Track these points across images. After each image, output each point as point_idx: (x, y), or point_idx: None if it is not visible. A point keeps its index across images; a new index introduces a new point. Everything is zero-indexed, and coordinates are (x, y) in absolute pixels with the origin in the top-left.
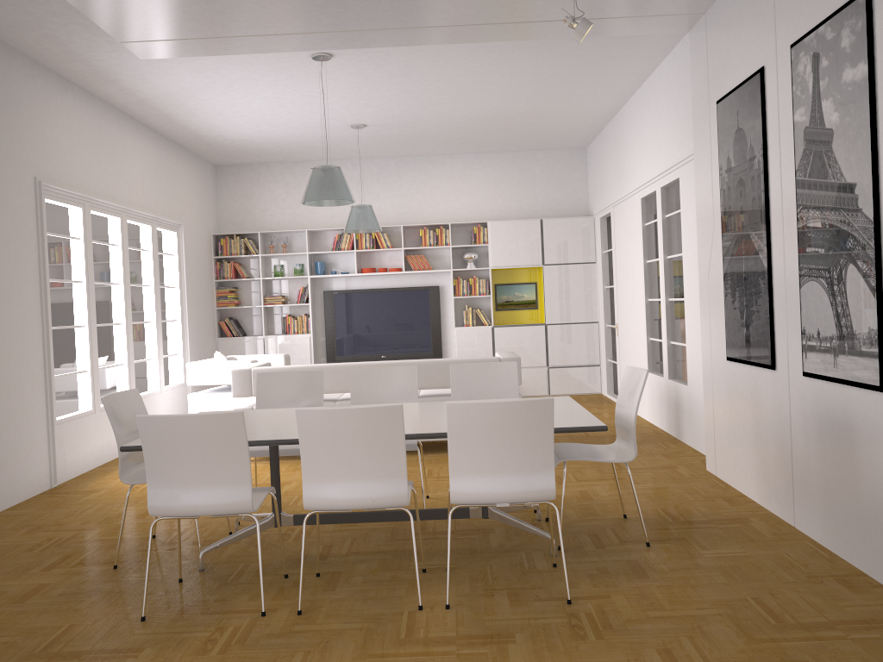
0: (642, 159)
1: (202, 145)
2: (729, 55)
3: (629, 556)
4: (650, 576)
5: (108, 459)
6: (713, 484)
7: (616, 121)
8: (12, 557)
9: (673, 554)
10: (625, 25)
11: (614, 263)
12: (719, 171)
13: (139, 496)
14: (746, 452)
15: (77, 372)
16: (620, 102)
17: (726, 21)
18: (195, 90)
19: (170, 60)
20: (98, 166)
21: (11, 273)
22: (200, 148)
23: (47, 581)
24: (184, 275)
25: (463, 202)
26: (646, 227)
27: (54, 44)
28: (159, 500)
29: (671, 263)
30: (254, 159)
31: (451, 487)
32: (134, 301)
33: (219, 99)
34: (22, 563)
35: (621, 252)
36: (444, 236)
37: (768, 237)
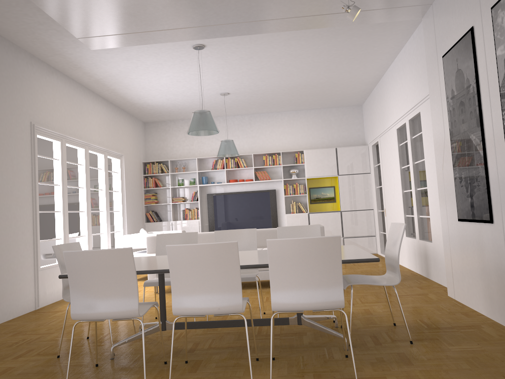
0: (396, 104)
1: (135, 109)
2: (449, 25)
3: (399, 350)
4: (414, 363)
5: None
6: (453, 304)
7: (379, 85)
8: None
9: (429, 349)
10: (381, 15)
11: (381, 171)
12: (446, 100)
13: None
14: (475, 281)
15: (55, 239)
16: (381, 72)
17: (446, 5)
18: (127, 73)
19: (110, 52)
20: (71, 118)
21: (13, 177)
22: (134, 111)
23: (14, 365)
24: (124, 184)
25: (289, 139)
26: (400, 146)
27: (42, 43)
28: (78, 308)
29: (417, 166)
30: (166, 118)
31: (272, 299)
32: (92, 198)
33: (141, 78)
34: (2, 354)
35: (385, 164)
36: (278, 159)
37: (483, 135)
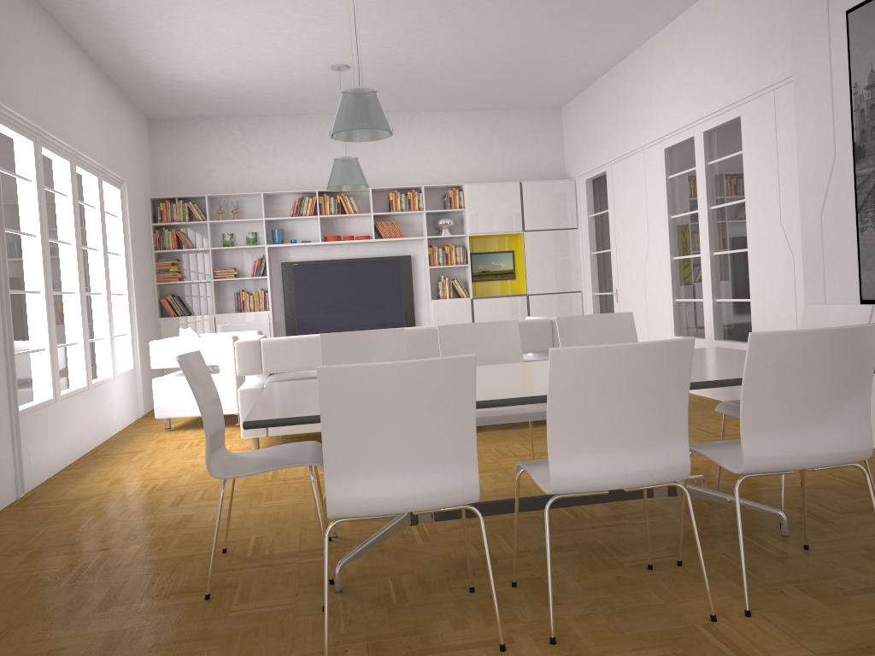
0: (668, 105)
1: (145, 88)
2: None
3: None
4: None
5: (70, 461)
6: None
7: (617, 71)
8: (33, 595)
9: None
10: None
11: (612, 225)
12: (851, 90)
13: (152, 502)
14: None
15: (35, 351)
16: (632, 47)
17: None
18: (171, 3)
19: None
20: (47, 93)
21: None
22: (141, 93)
23: (118, 626)
24: (129, 241)
25: (433, 164)
26: (670, 179)
27: None
28: (346, 493)
29: (717, 213)
30: (198, 112)
31: (745, 451)
32: (84, 266)
33: (196, 19)
34: (56, 602)
35: (625, 212)
36: (417, 200)
37: None
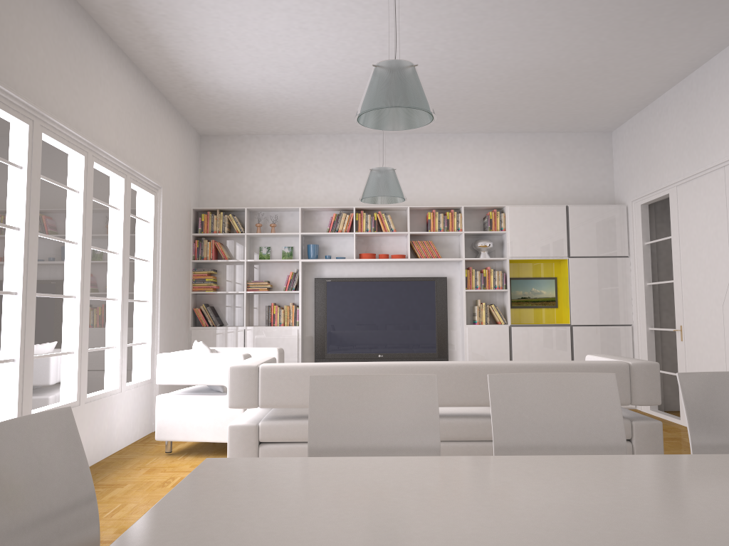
0: None
1: (190, 99)
2: None
3: None
4: None
5: None
6: None
7: (687, 83)
8: None
9: None
10: None
11: (676, 253)
12: None
13: None
14: None
15: None
16: (712, 51)
17: None
18: None
19: None
20: (59, 79)
21: None
22: (187, 105)
23: None
24: (159, 247)
25: (474, 185)
26: None
27: None
28: None
29: None
30: (245, 128)
31: None
32: (94, 269)
33: (226, 8)
34: None
35: (695, 239)
36: (456, 221)
37: None
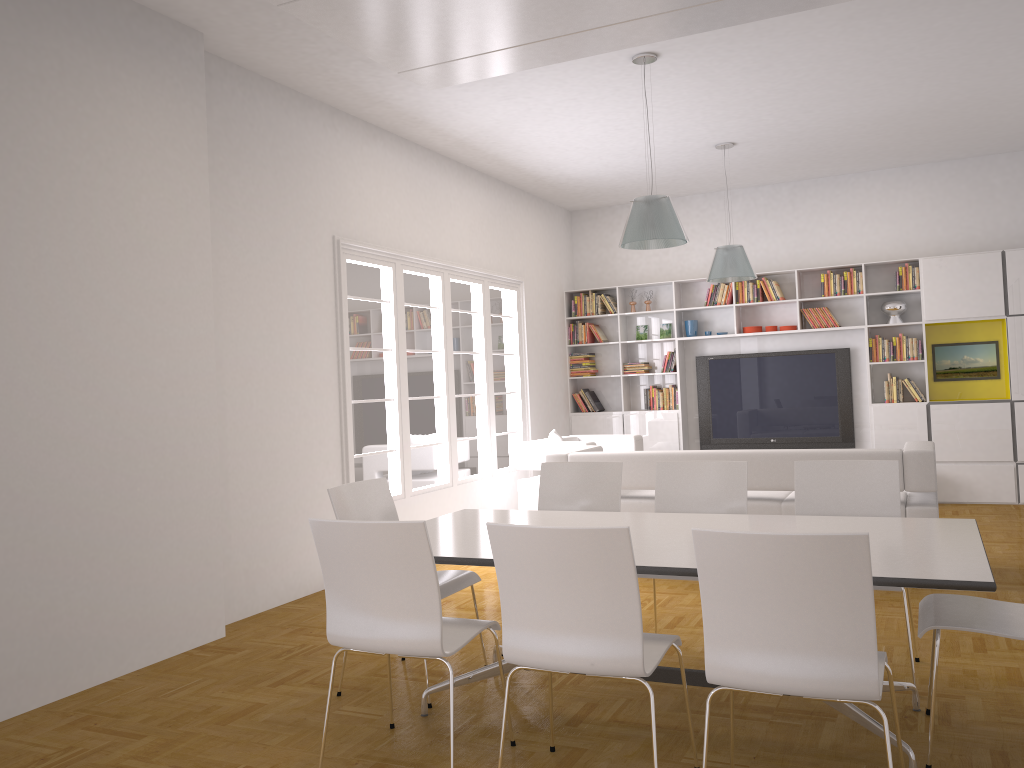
0: None
1: (546, 188)
2: None
3: None
4: None
5: None
6: None
7: None
8: (255, 662)
9: None
10: None
11: None
12: None
13: None
14: None
15: (383, 451)
16: None
17: None
18: (512, 122)
19: (470, 89)
20: (413, 220)
21: (302, 342)
22: (545, 192)
23: (265, 700)
24: (524, 340)
25: (884, 234)
26: None
27: (346, 87)
28: (338, 627)
29: None
30: (612, 200)
31: (706, 658)
32: (458, 370)
33: (543, 130)
34: (259, 672)
35: None
36: (855, 281)
37: None
